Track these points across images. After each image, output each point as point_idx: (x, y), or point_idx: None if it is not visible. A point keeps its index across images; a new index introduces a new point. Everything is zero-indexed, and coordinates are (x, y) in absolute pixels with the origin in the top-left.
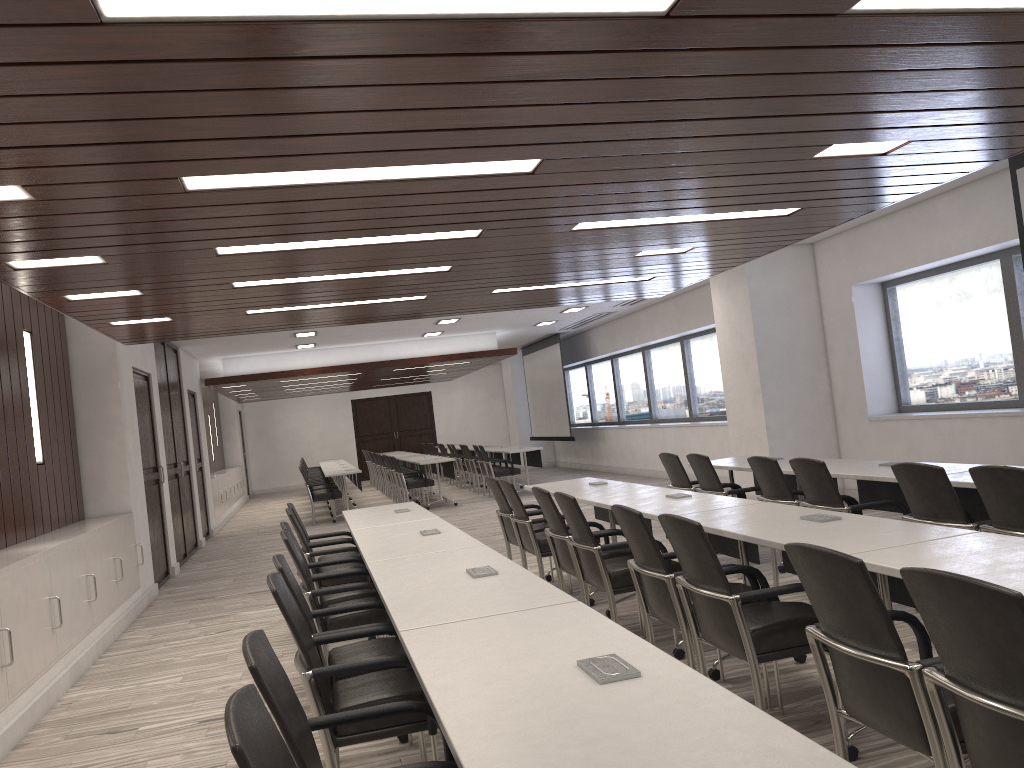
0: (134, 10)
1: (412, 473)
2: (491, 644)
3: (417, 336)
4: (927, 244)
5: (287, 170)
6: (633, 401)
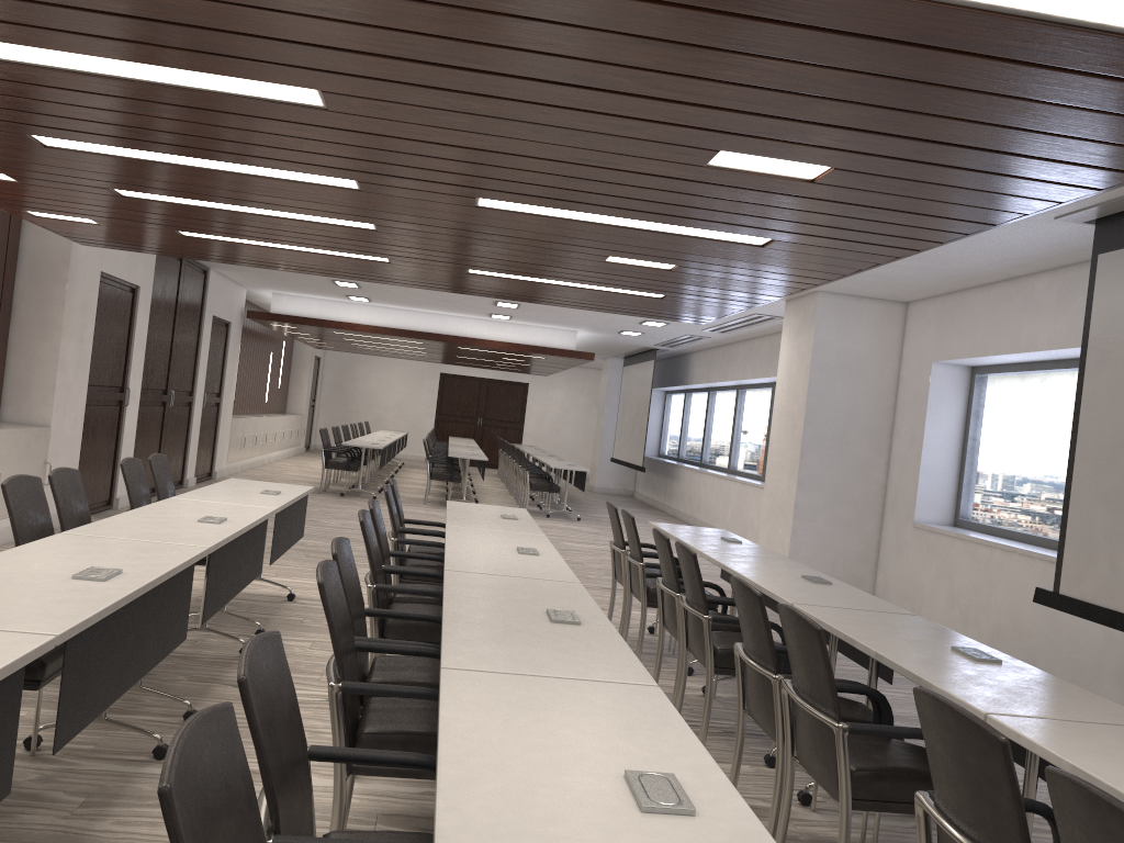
0: None
1: (439, 463)
2: None
3: (484, 315)
4: (1016, 330)
5: None
6: (718, 444)
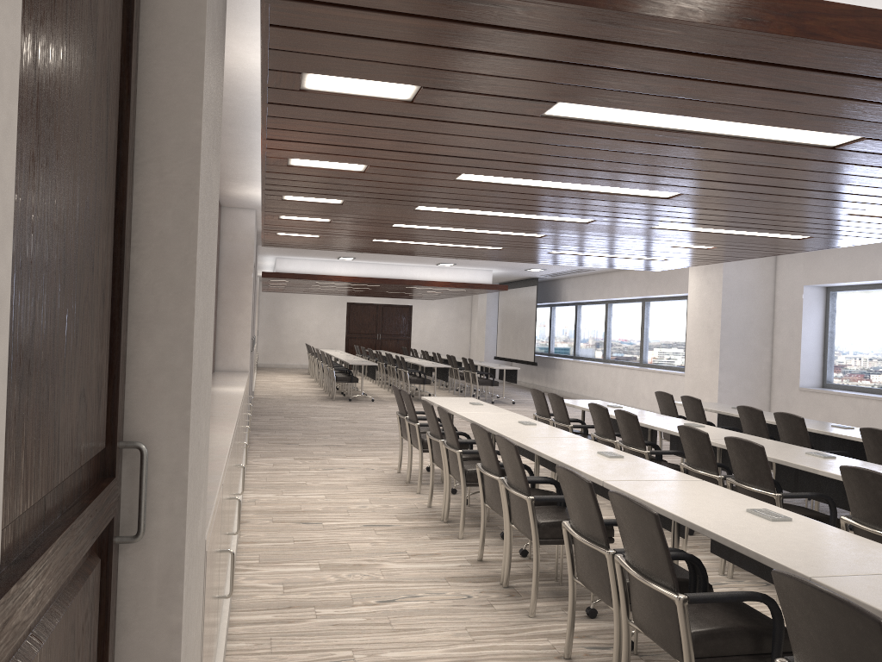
0: (562, 113)
1: (415, 372)
2: (676, 495)
3: (433, 264)
4: (873, 266)
5: (528, 179)
6: (590, 342)
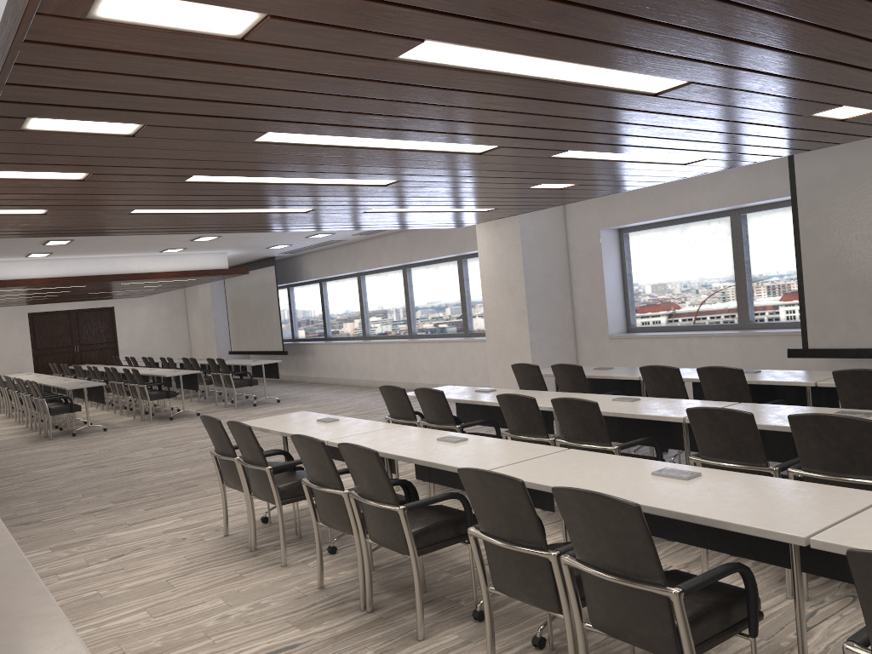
0: None
1: (156, 385)
2: None
3: (156, 251)
4: (677, 200)
5: (523, 52)
6: (343, 320)
